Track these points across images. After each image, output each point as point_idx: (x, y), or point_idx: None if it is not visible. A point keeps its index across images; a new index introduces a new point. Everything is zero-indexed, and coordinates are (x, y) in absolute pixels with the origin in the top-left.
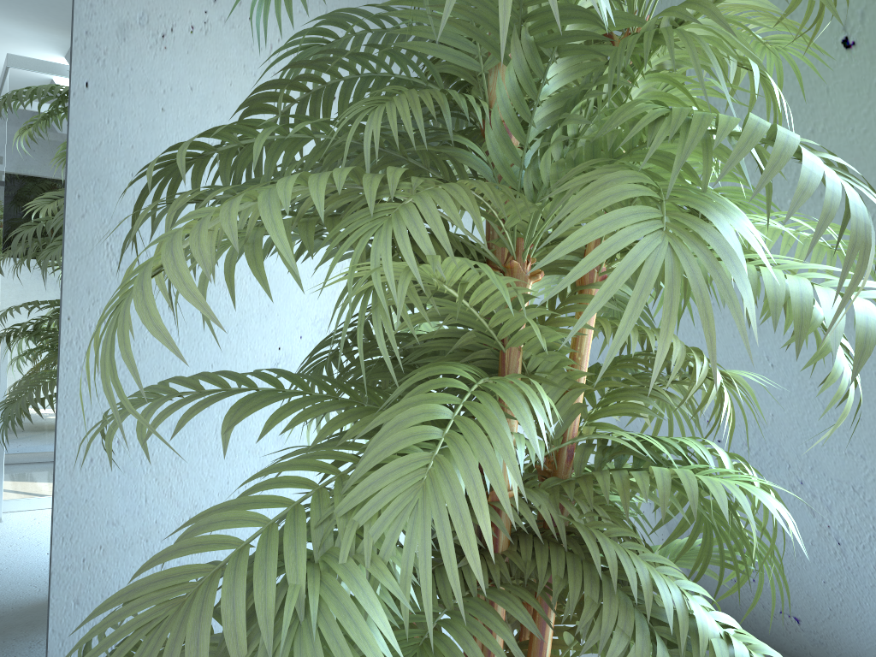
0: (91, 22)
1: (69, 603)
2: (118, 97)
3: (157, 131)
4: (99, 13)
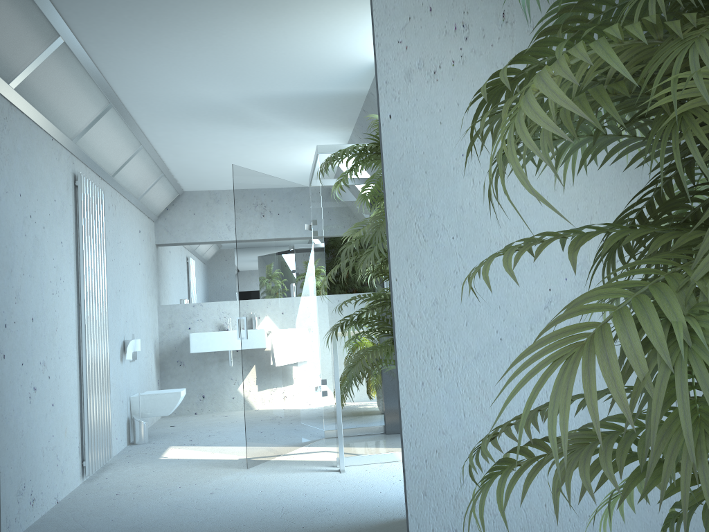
0: (388, 75)
1: (419, 494)
2: (410, 121)
3: (438, 138)
4: (392, 67)
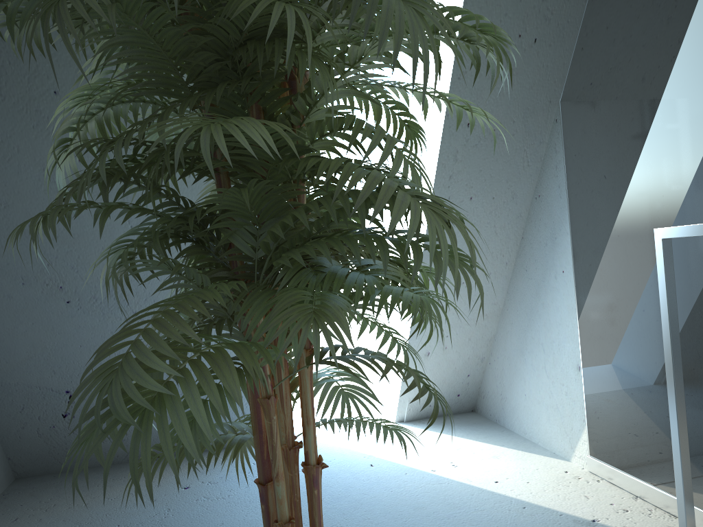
0: None
1: None
2: None
3: None
4: None
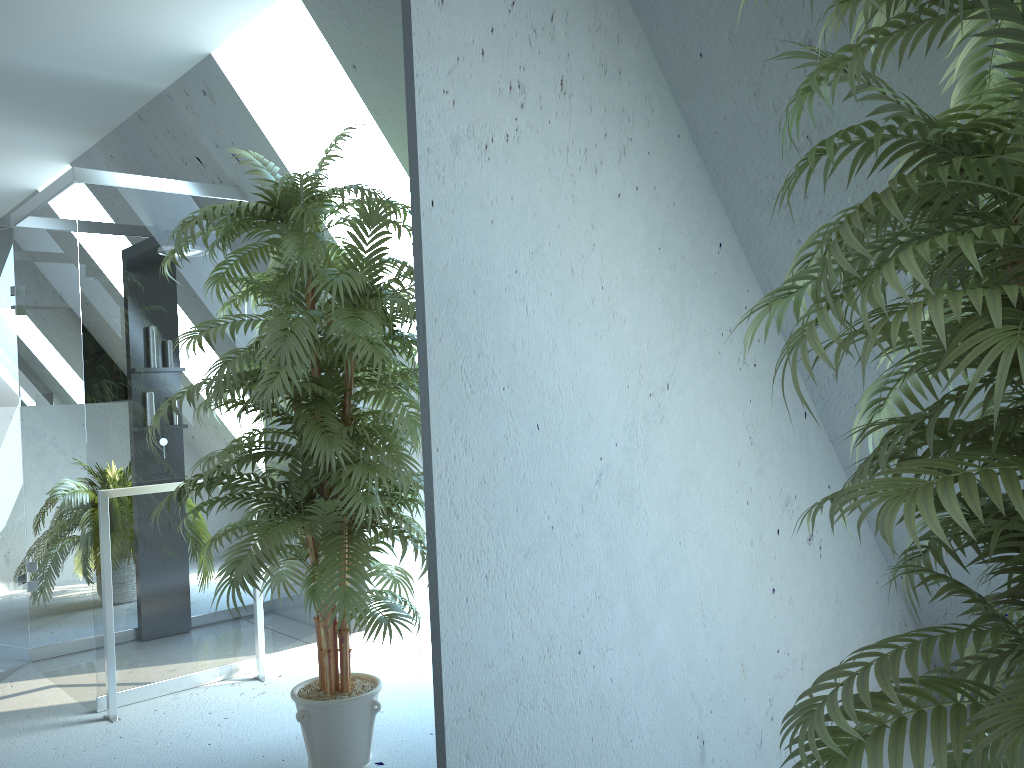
0: (431, 139)
1: (462, 759)
2: (457, 214)
3: (489, 244)
4: (436, 129)
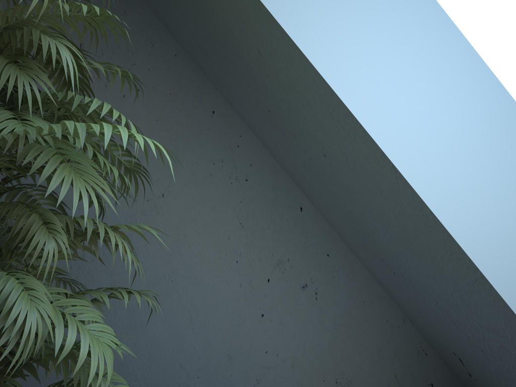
0: None
1: None
2: None
3: None
4: None
